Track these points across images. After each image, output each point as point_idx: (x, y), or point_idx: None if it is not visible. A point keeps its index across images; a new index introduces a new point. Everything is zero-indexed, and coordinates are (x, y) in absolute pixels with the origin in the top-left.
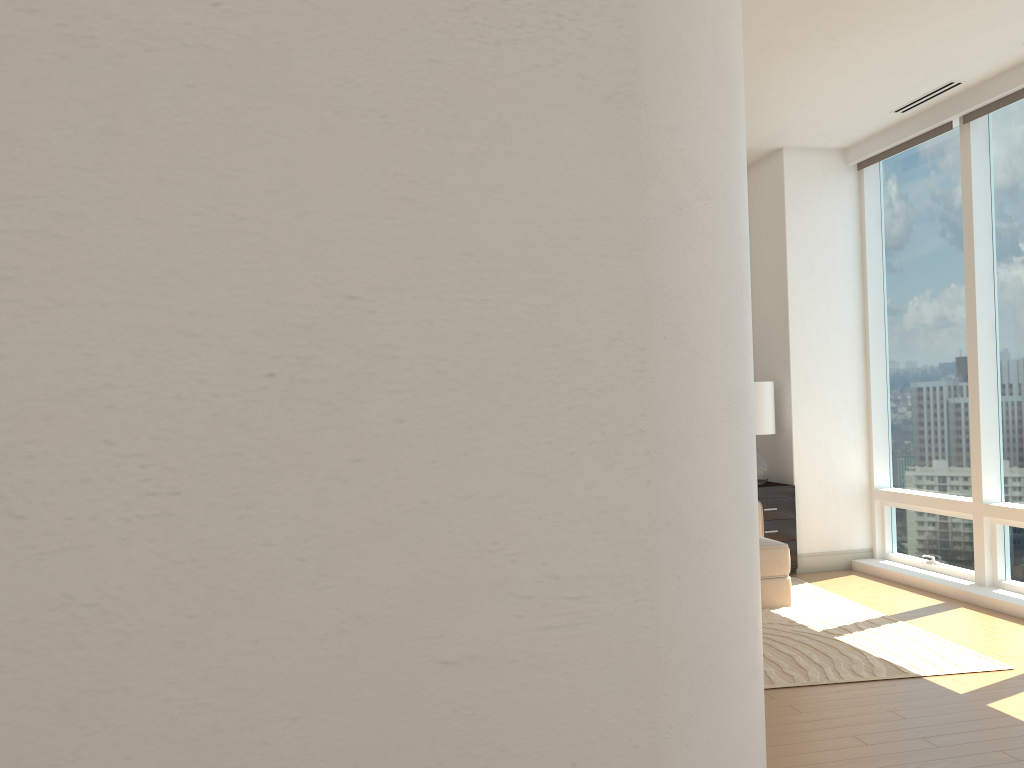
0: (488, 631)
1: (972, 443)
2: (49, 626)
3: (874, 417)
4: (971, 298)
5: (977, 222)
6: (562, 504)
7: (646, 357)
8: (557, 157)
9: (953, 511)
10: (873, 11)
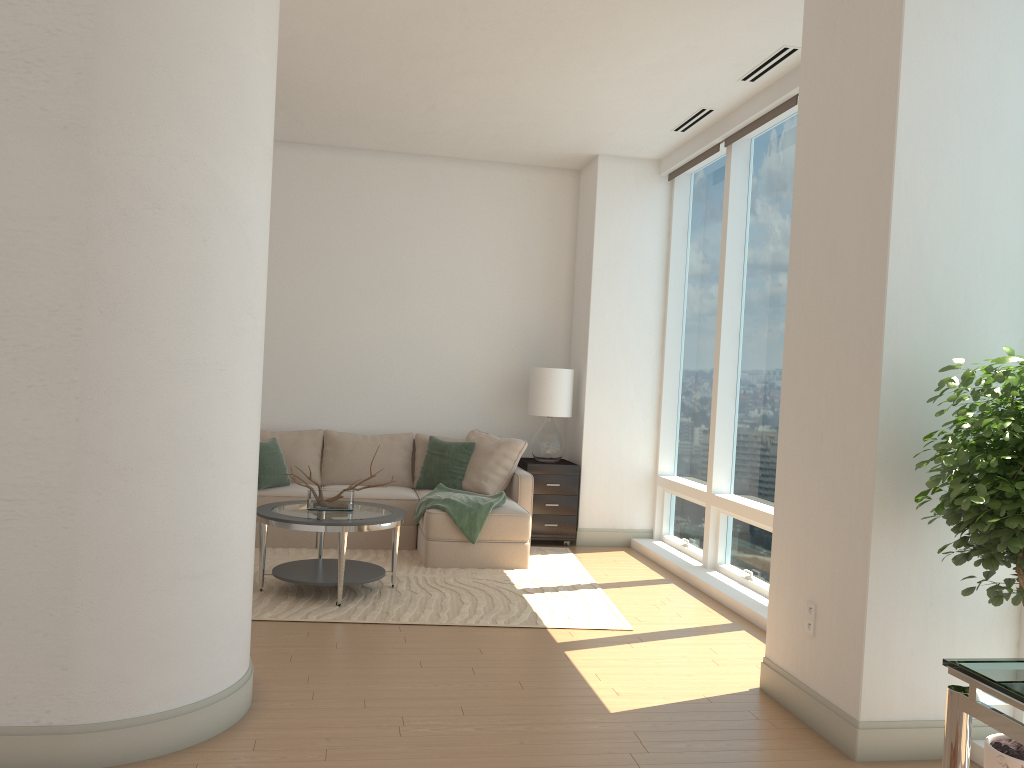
0: None
1: (710, 439)
2: None
3: (664, 410)
4: (720, 307)
5: (730, 238)
6: (3, 429)
7: (82, 326)
8: (18, 170)
9: (696, 499)
10: (572, 45)
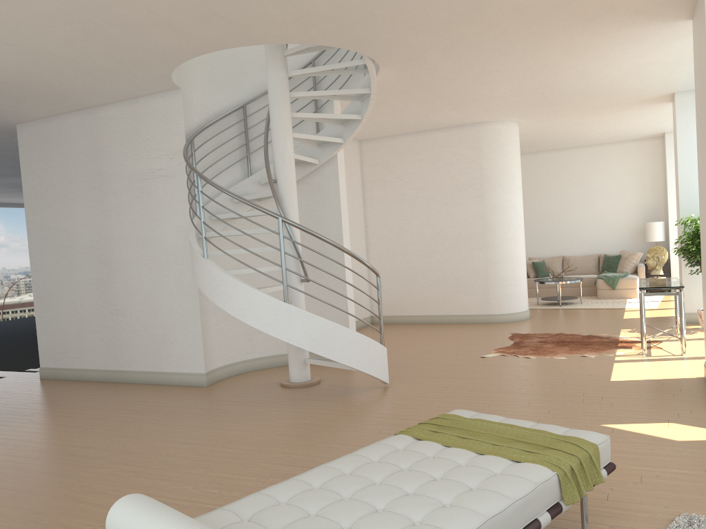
0: (462, 274)
1: None
2: (409, 271)
3: None
4: None
5: None
6: (473, 256)
7: (485, 234)
8: (471, 206)
9: None
10: (618, 121)
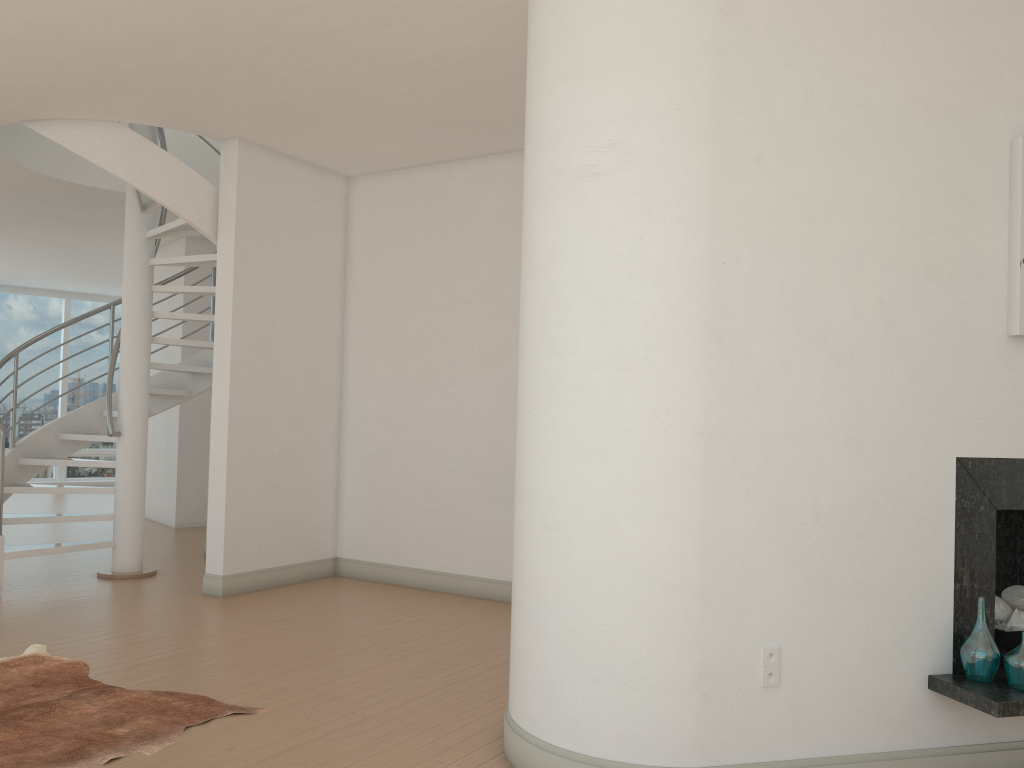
0: None
1: None
2: None
3: None
4: None
5: None
6: None
7: None
8: None
9: None
10: None
